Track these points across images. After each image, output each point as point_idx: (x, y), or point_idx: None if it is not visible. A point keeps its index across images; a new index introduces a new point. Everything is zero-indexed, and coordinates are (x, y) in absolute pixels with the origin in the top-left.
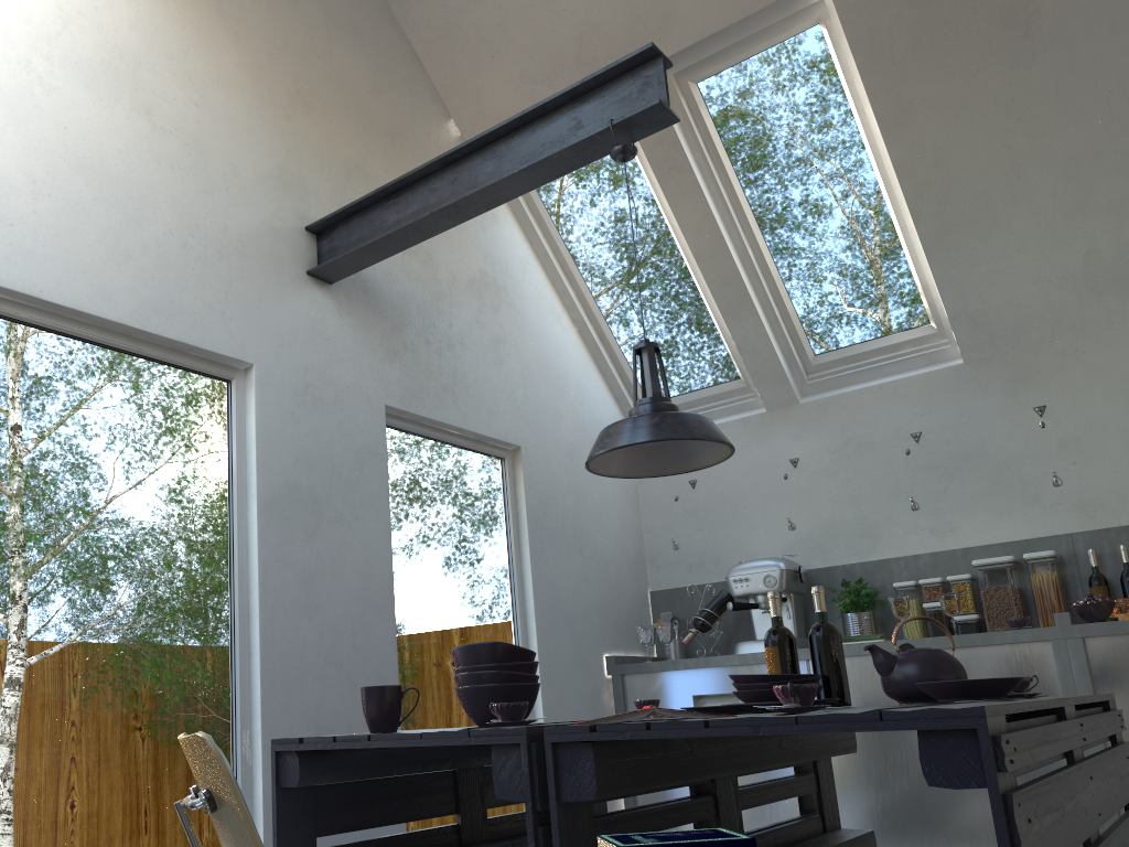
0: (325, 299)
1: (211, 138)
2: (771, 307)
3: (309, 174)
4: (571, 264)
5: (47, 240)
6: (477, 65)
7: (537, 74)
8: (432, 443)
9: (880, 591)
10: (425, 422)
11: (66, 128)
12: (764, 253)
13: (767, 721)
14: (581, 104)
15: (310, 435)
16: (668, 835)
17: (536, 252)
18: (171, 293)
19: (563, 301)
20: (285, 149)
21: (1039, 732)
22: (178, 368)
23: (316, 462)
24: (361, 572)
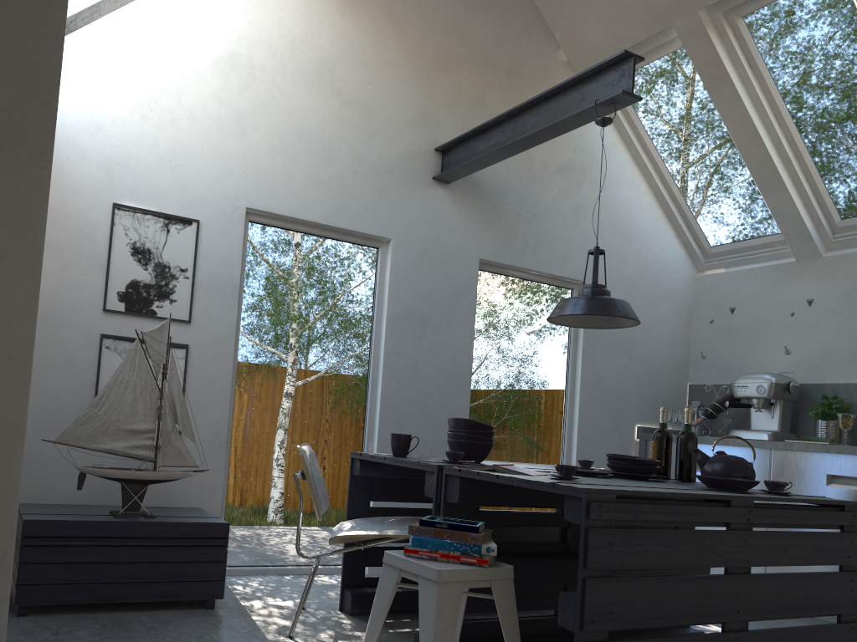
0: (444, 193)
1: (376, 102)
2: (801, 183)
3: (441, 113)
4: (650, 146)
5: (278, 180)
6: (577, 13)
7: (618, 18)
8: (515, 280)
9: (848, 407)
10: (510, 267)
11: (291, 114)
12: (797, 142)
13: (517, 480)
14: (586, 84)
15: (424, 279)
16: (453, 520)
17: (623, 138)
18: (344, 202)
19: (643, 173)
20: (425, 99)
21: (656, 507)
22: (347, 243)
23: (427, 296)
24: (449, 362)
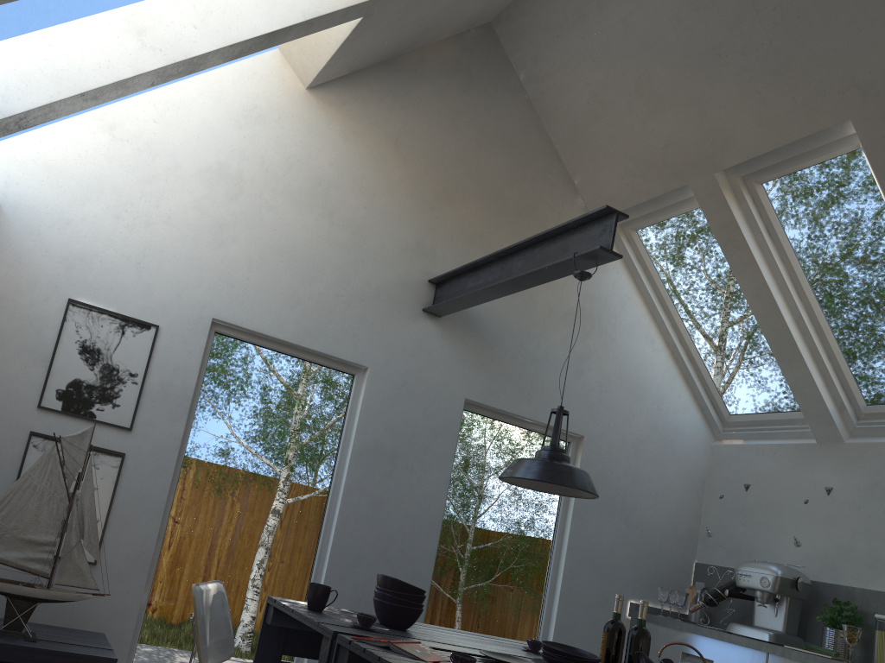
0: (433, 327)
1: (370, 227)
2: (822, 361)
3: (440, 245)
4: (668, 302)
5: (251, 294)
6: (595, 161)
7: (635, 170)
8: (505, 426)
9: (860, 617)
10: (500, 411)
11: (276, 229)
12: (818, 317)
13: None
14: (570, 234)
15: (400, 413)
16: None
17: (640, 290)
18: (321, 323)
19: (660, 328)
20: (424, 229)
21: None
22: (321, 366)
23: (401, 431)
24: (418, 505)
